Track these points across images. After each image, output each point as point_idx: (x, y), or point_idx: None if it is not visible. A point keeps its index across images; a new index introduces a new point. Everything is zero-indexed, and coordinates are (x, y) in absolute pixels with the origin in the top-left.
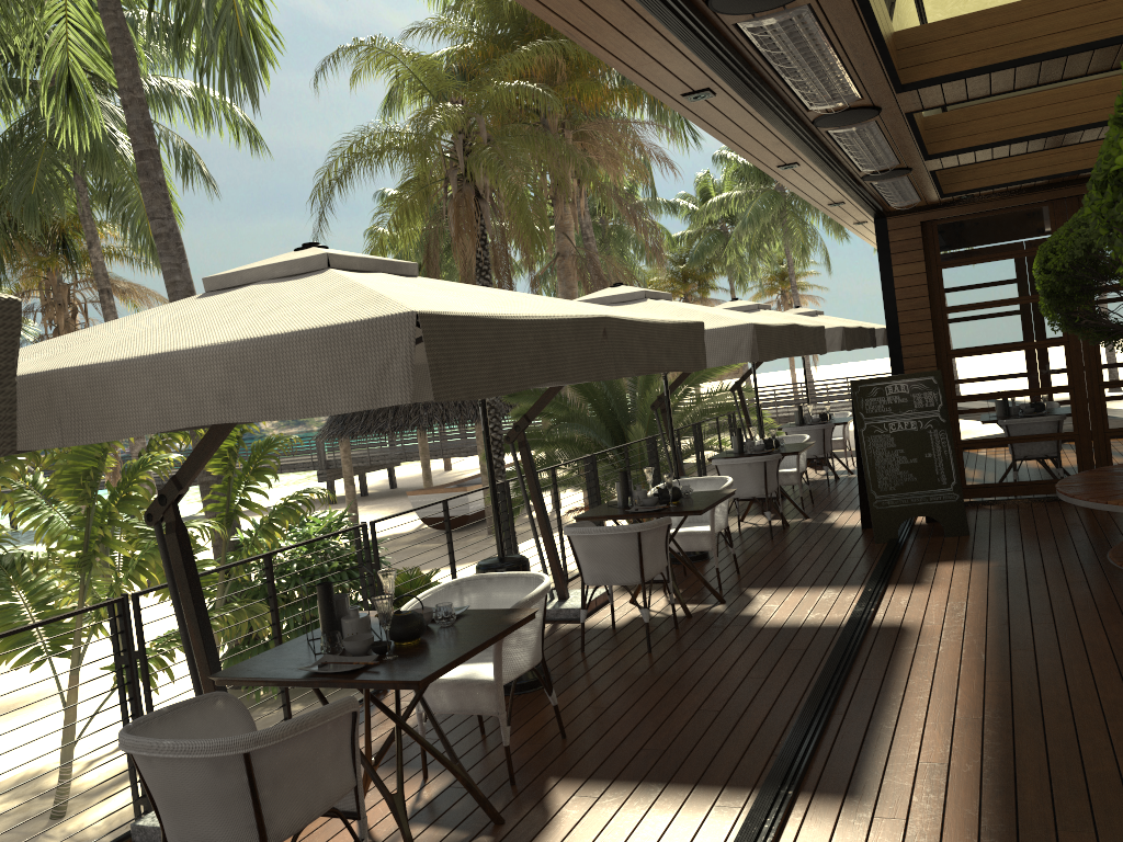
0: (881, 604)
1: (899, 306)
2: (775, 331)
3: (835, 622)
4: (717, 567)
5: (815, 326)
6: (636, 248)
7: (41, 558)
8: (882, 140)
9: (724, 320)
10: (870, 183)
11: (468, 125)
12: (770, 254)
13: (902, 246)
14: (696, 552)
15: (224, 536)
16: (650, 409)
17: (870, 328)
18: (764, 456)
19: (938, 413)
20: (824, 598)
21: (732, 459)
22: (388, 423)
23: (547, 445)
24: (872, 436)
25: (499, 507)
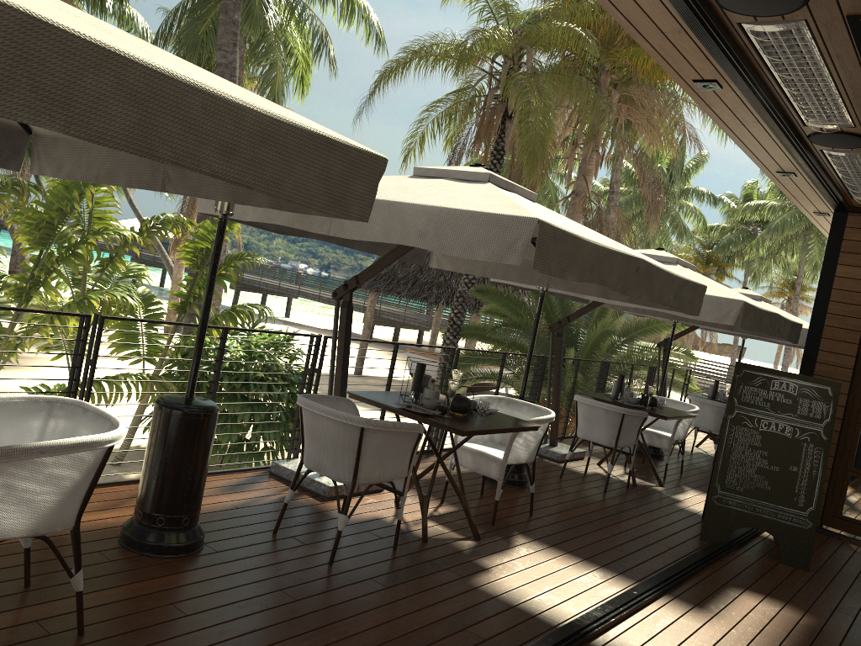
0: (632, 616)
1: (831, 308)
2: (592, 250)
3: (558, 617)
4: (497, 500)
5: (688, 279)
6: (672, 223)
7: (7, 282)
8: (824, 72)
9: (517, 210)
10: (822, 152)
11: (519, 54)
12: (787, 263)
13: (855, 246)
14: (513, 476)
15: (177, 319)
16: (592, 341)
17: (794, 322)
18: (624, 408)
19: (821, 428)
20: (581, 580)
21: (591, 400)
22: (406, 290)
23: (497, 343)
24: (738, 427)
25: (309, 359)
